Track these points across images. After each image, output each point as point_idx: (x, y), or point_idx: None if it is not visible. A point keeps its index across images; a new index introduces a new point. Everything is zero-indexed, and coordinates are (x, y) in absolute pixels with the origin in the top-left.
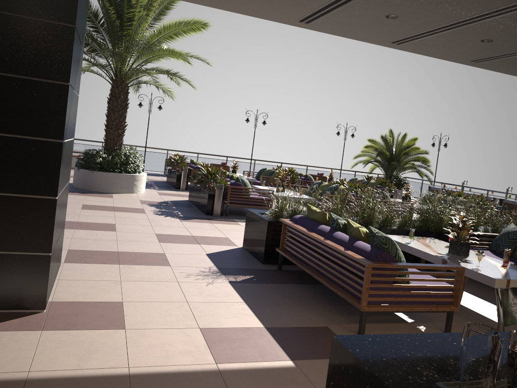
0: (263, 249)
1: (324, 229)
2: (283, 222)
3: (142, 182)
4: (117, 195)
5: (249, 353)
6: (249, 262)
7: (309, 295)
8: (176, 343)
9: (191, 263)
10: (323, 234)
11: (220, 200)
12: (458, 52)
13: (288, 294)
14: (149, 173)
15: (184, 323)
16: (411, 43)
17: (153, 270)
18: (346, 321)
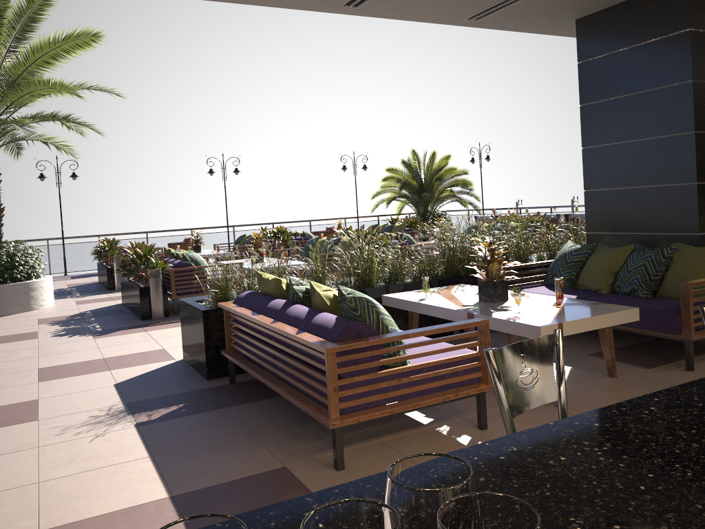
0: (204, 357)
1: (276, 305)
2: (223, 307)
3: (44, 290)
4: (1, 319)
5: None
6: (184, 383)
7: (269, 417)
8: None
9: (79, 407)
10: (274, 313)
11: (160, 294)
12: (445, 6)
13: (234, 422)
14: (75, 275)
15: (12, 528)
16: (374, 1)
17: (0, 435)
18: (320, 447)
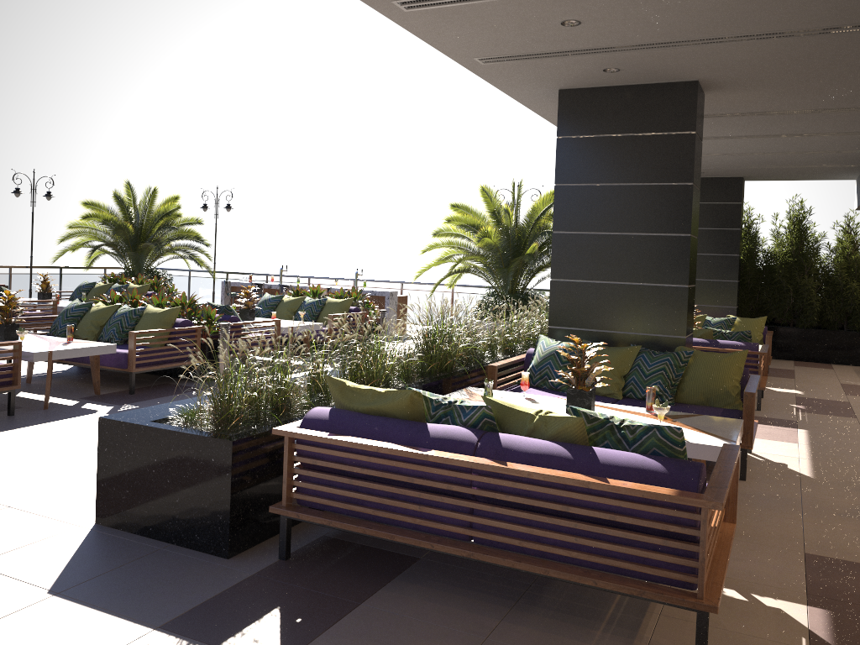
0: (222, 520)
1: (458, 434)
2: (298, 437)
3: None
4: None
5: None
6: (195, 569)
7: (459, 606)
8: None
9: None
10: (470, 448)
11: None
12: (488, 40)
13: (427, 626)
14: None
15: None
16: (438, 10)
17: None
18: (619, 640)
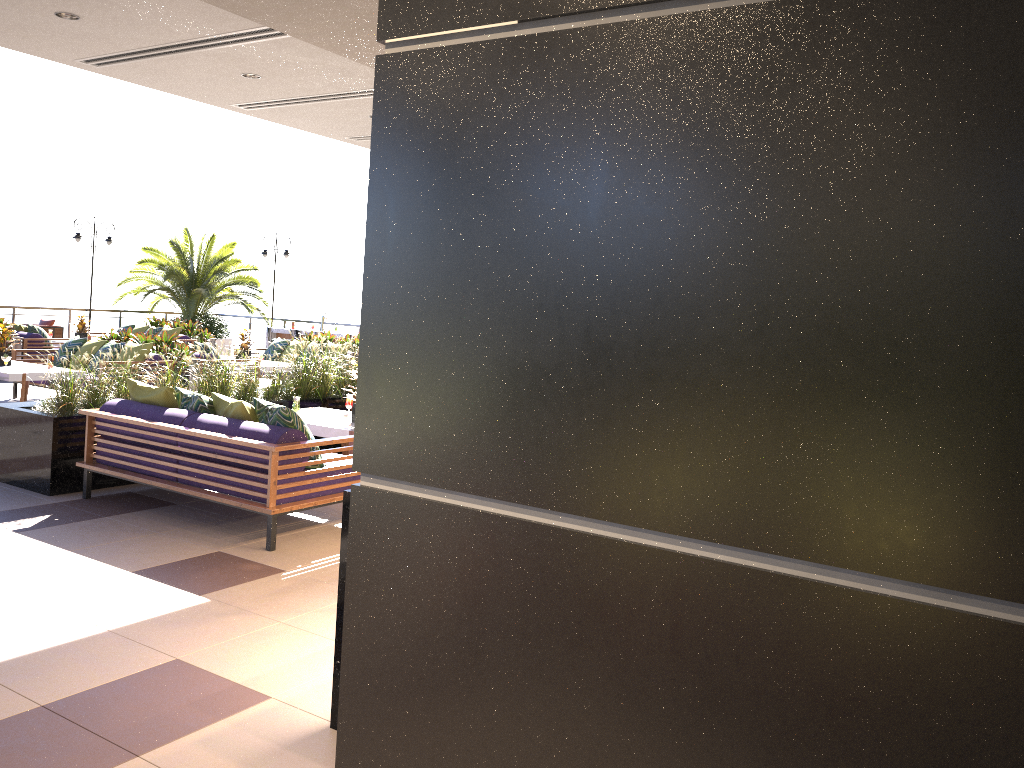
0: (47, 470)
1: (179, 413)
2: (91, 415)
3: None
4: None
5: (134, 603)
6: (22, 498)
7: (165, 522)
8: (10, 621)
9: None
10: (180, 421)
11: None
12: (335, 126)
13: (131, 527)
14: None
15: None
16: (270, 109)
17: None
18: (241, 539)
